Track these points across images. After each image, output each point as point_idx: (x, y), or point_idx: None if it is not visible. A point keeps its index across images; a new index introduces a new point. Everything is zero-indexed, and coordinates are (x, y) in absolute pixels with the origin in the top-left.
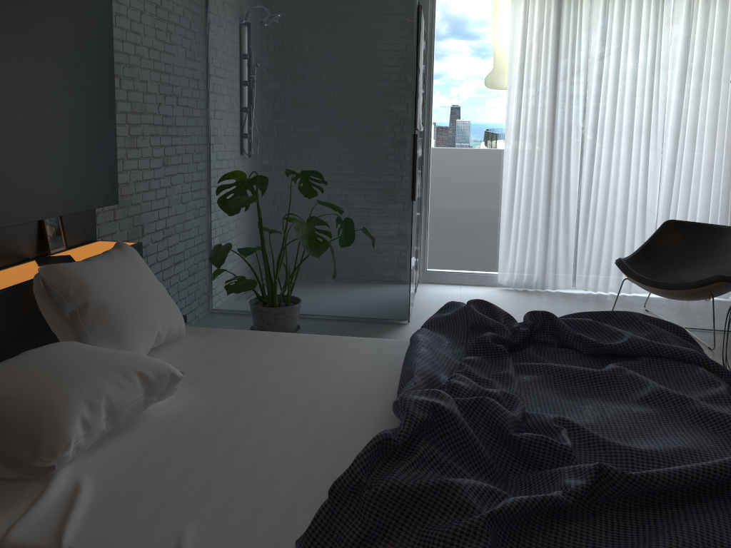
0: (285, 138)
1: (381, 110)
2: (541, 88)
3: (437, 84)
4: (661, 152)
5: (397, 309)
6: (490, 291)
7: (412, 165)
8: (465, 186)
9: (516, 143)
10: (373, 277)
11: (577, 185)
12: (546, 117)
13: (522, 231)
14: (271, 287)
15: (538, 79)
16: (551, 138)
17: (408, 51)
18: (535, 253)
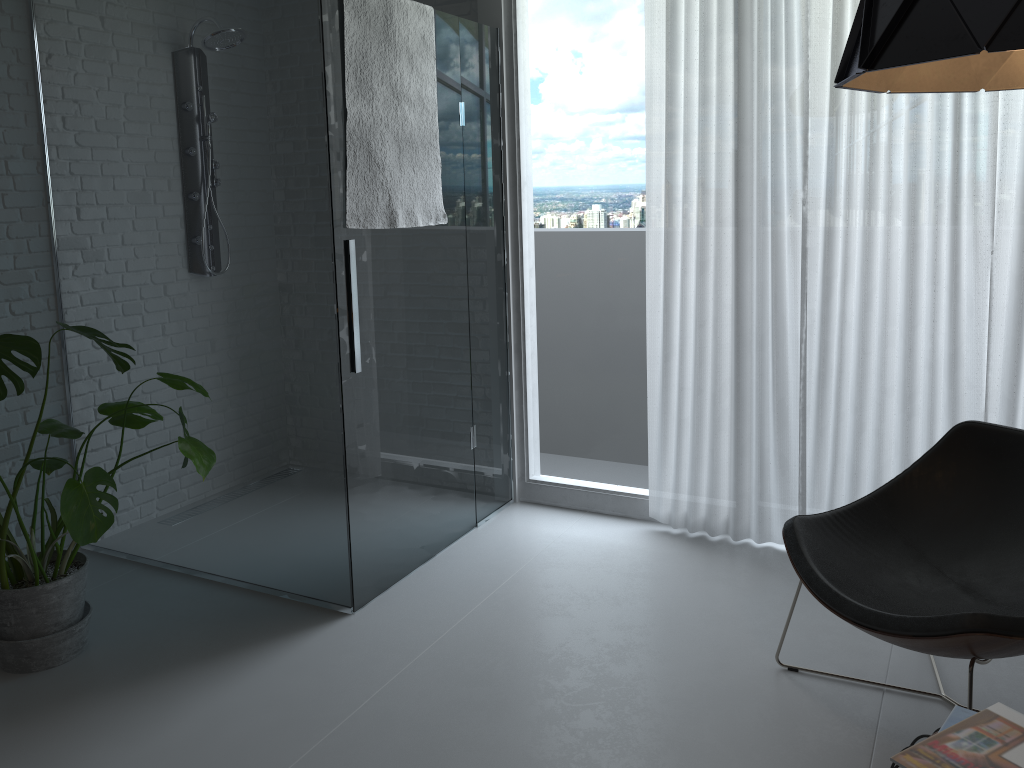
0: (149, 252)
1: (278, 196)
2: (715, 122)
3: (532, 127)
4: (990, 250)
5: (334, 583)
6: (624, 534)
7: (334, 303)
8: (591, 322)
9: (664, 239)
10: (292, 516)
11: (797, 324)
12: (730, 181)
13: (692, 416)
14: (11, 546)
15: (701, 103)
16: (735, 225)
17: (310, 75)
18: (716, 464)
